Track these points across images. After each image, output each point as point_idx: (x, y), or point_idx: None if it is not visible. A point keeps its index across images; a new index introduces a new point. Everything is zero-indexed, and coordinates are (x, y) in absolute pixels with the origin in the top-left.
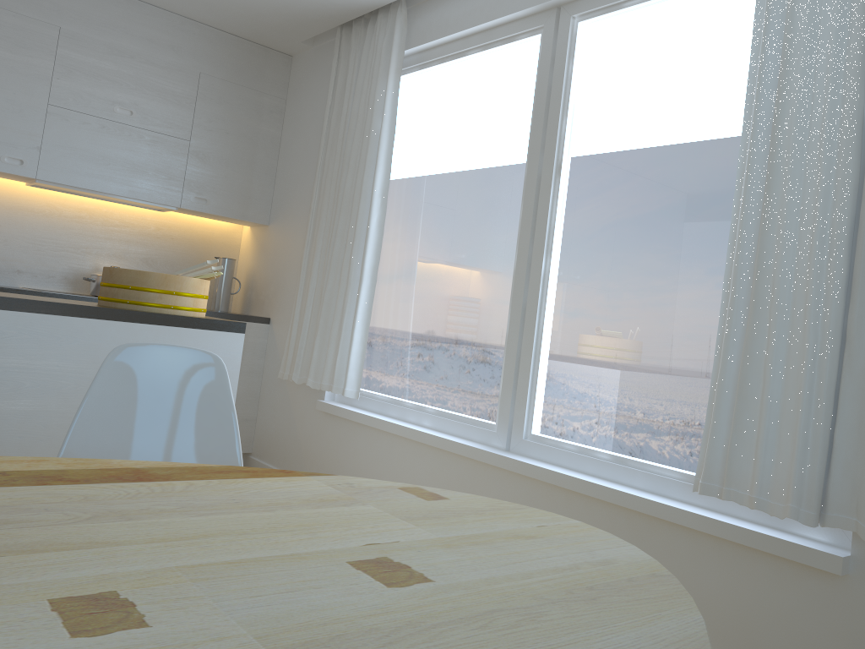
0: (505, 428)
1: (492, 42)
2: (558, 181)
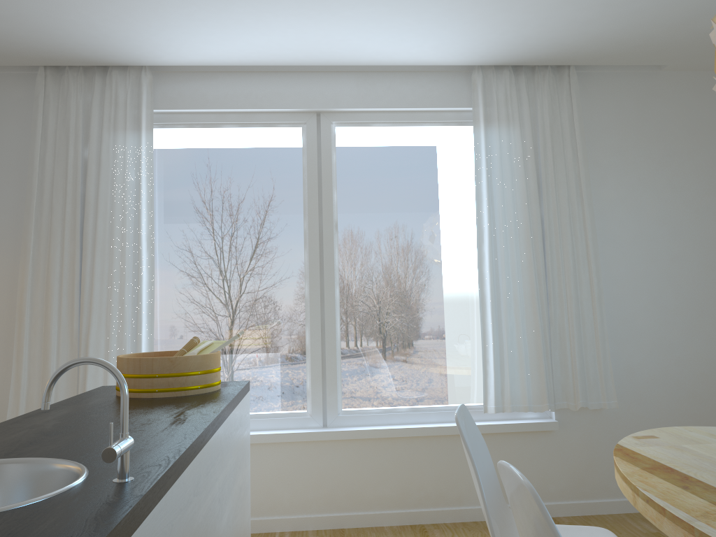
0: (320, 411)
1: (251, 123)
2: (336, 234)
